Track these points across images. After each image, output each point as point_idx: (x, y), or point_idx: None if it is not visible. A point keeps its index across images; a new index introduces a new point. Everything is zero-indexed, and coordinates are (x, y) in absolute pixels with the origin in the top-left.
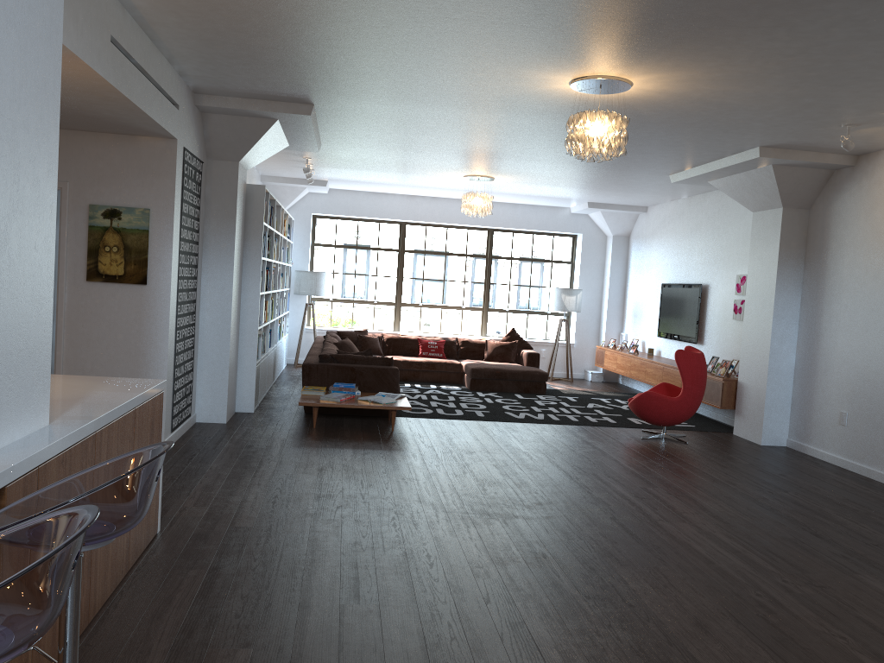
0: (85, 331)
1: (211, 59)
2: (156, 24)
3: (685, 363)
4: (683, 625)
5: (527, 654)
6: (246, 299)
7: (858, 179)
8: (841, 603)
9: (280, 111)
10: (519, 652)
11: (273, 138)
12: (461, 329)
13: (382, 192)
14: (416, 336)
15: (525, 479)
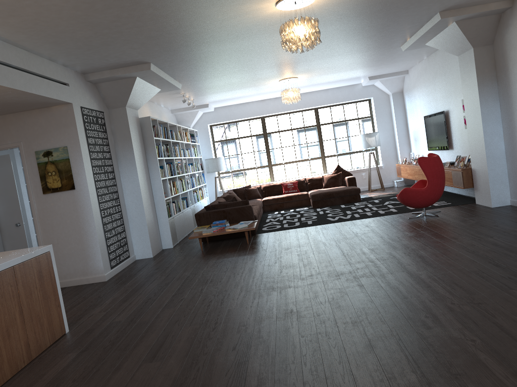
0: (49, 222)
1: (68, 52)
2: (19, 41)
3: (425, 165)
4: (357, 347)
5: (236, 383)
6: (154, 184)
7: (516, 15)
8: (487, 313)
9: (133, 71)
10: (231, 382)
11: (143, 88)
12: (311, 172)
13: (245, 102)
14: (280, 182)
15: (312, 260)
